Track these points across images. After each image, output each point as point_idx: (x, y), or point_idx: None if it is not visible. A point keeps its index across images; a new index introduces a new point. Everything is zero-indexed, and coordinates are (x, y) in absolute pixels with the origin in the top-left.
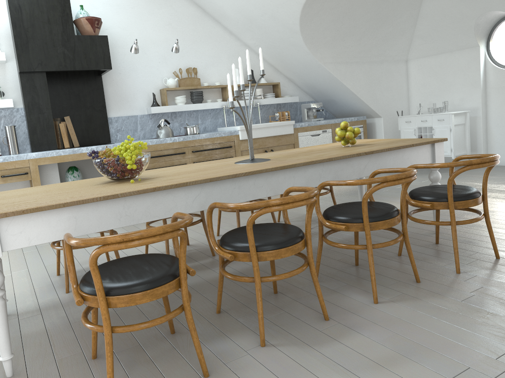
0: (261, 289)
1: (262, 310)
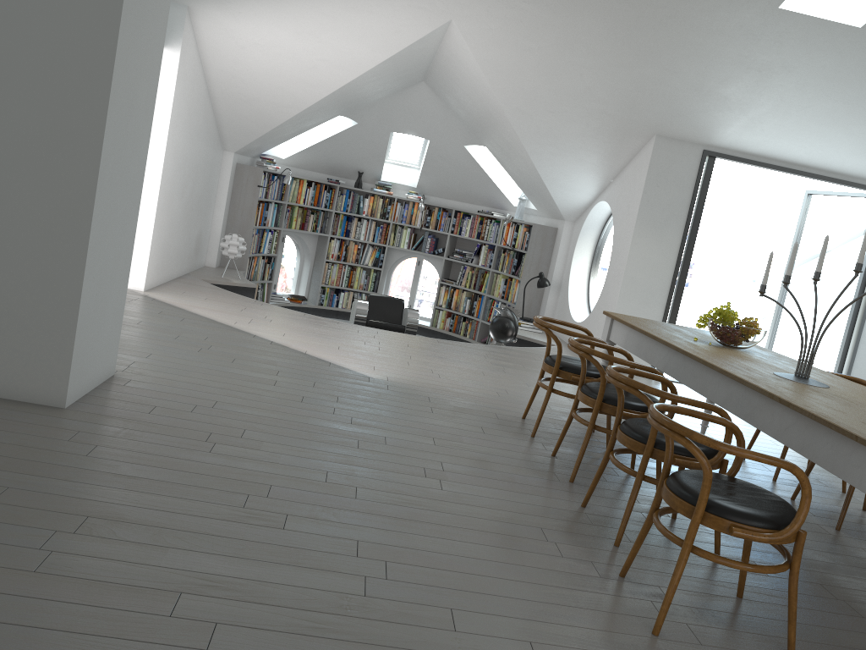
0: (570, 415)
1: (563, 430)
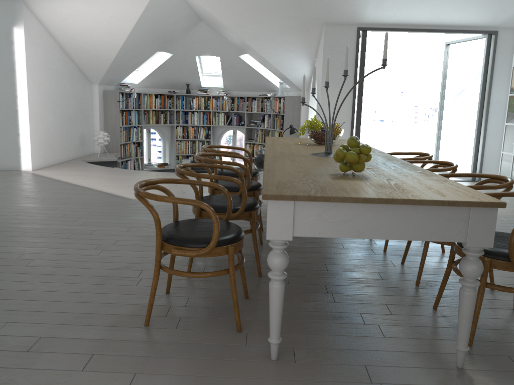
0: None
1: None
